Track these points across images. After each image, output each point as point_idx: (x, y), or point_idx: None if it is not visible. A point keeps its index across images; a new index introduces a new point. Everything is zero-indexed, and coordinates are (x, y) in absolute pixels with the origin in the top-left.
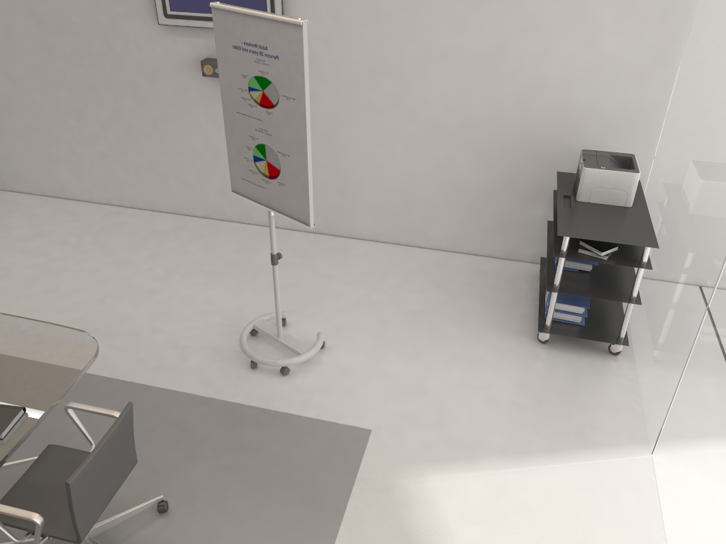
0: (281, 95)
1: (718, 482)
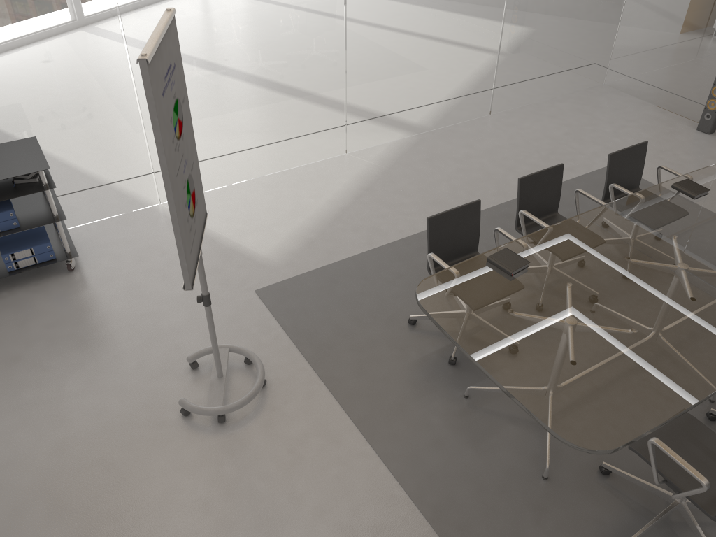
0: (182, 104)
1: (230, 115)
